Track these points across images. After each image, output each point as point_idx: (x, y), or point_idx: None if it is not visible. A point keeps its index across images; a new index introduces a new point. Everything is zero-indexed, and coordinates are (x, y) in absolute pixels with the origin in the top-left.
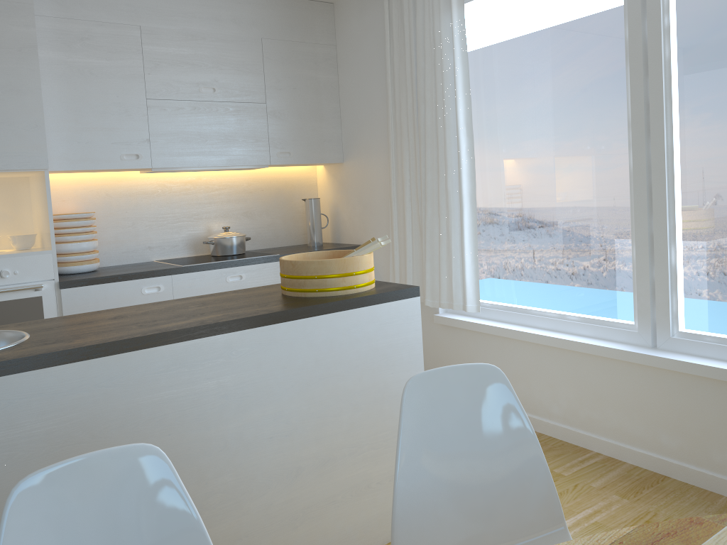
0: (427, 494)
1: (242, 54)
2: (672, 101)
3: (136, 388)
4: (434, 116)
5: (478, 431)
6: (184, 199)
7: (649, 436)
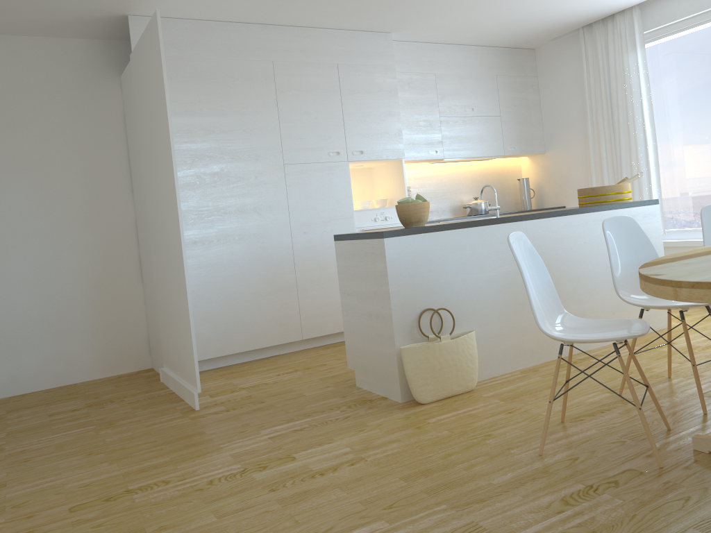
0: None
1: (486, 86)
2: None
3: (555, 234)
4: (625, 115)
5: None
6: (447, 181)
7: None
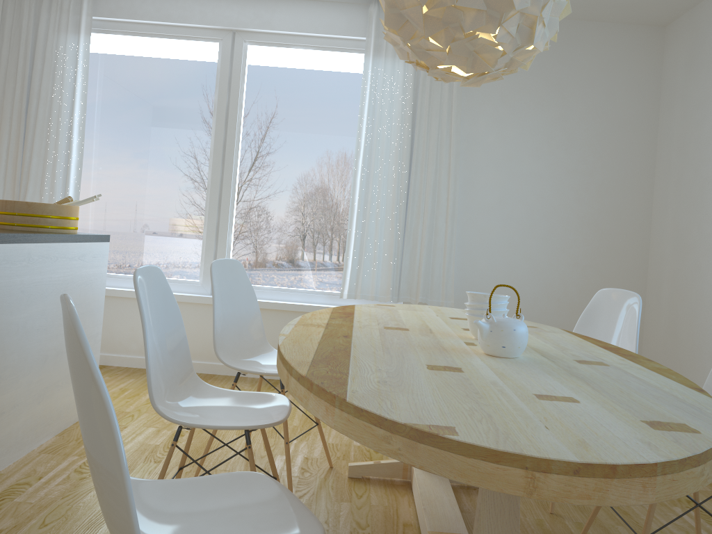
0: (222, 322)
1: None
2: (239, 145)
3: None
4: (48, 112)
5: (235, 293)
6: None
7: (205, 351)
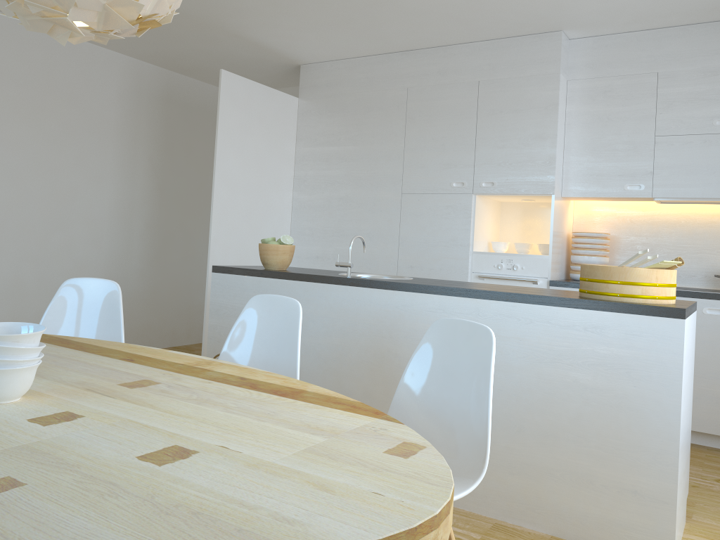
0: (417, 400)
1: None
2: None
3: (416, 316)
4: None
5: (463, 374)
6: (708, 232)
7: None
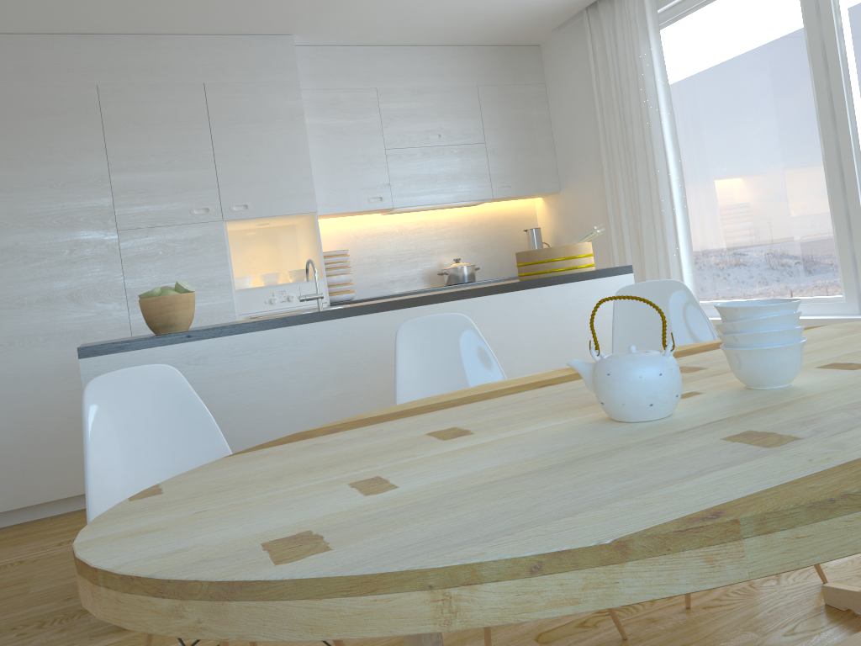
0: None
1: (461, 102)
2: (852, 90)
3: None
4: (642, 134)
5: (670, 324)
6: (418, 237)
7: None
